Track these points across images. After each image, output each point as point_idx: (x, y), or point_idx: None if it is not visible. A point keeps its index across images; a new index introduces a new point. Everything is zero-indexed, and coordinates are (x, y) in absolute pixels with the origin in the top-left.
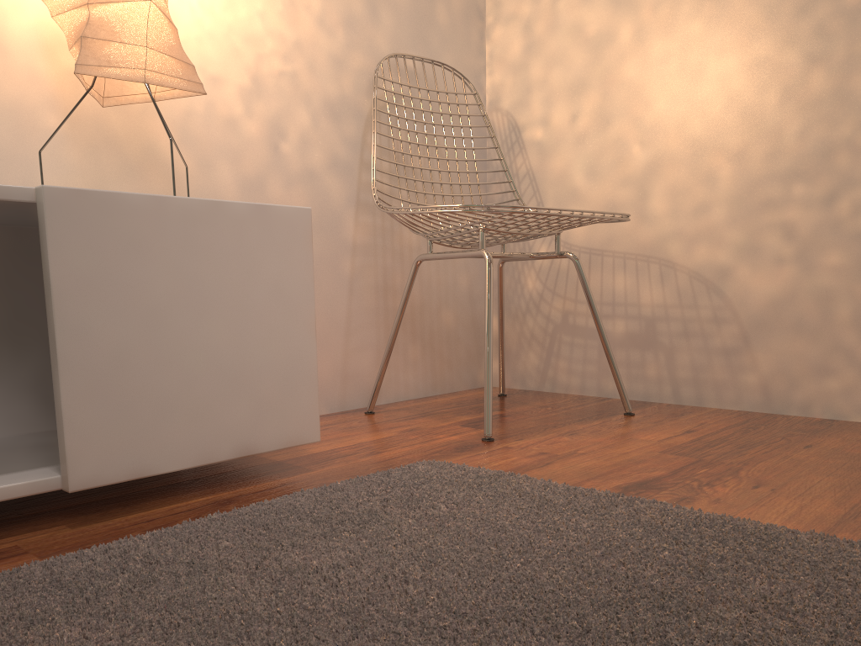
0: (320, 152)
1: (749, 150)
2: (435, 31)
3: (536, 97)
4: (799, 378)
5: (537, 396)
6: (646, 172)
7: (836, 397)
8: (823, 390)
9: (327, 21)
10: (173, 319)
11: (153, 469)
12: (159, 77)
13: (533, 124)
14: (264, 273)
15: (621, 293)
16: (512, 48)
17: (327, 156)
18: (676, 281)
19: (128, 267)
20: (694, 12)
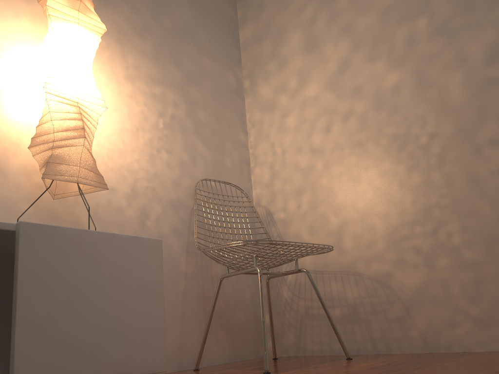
0: (167, 225)
1: (389, 212)
2: (225, 169)
3: (279, 198)
4: (441, 329)
5: (295, 357)
6: (339, 228)
7: (463, 338)
8: (455, 335)
9: (170, 164)
10: (84, 294)
11: None
12: (84, 180)
13: (278, 211)
14: (136, 272)
15: (336, 293)
16: (264, 176)
17: (170, 227)
18: (364, 283)
19: (61, 265)
20: (351, 153)
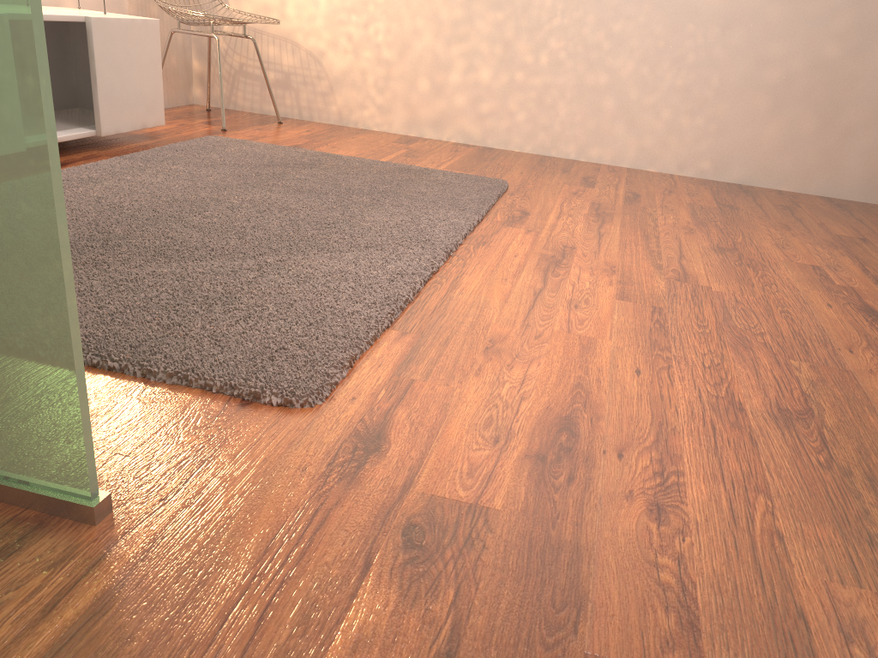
0: None
1: None
2: None
3: None
4: (353, 109)
5: (228, 112)
6: None
7: (367, 119)
8: (362, 116)
9: None
10: (123, 70)
11: (121, 131)
12: None
13: None
14: (147, 50)
15: (272, 57)
16: None
17: None
18: (300, 54)
19: (112, 48)
20: None
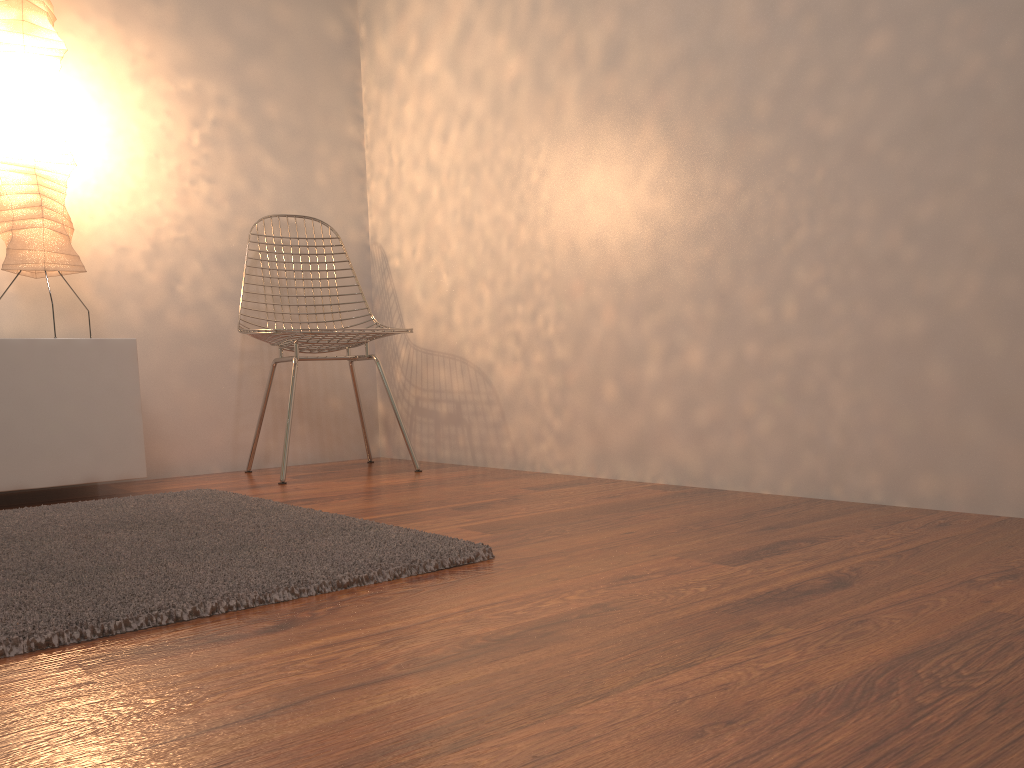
0: (210, 289)
1: (496, 279)
2: (314, 191)
3: (394, 236)
4: (529, 443)
5: (394, 462)
6: (450, 293)
7: (545, 456)
8: (540, 452)
9: (214, 199)
10: (40, 404)
11: (28, 485)
12: (54, 266)
13: (394, 255)
14: (102, 378)
15: (443, 383)
16: (380, 198)
17: (216, 290)
18: (469, 374)
19: (12, 377)
20: (466, 180)
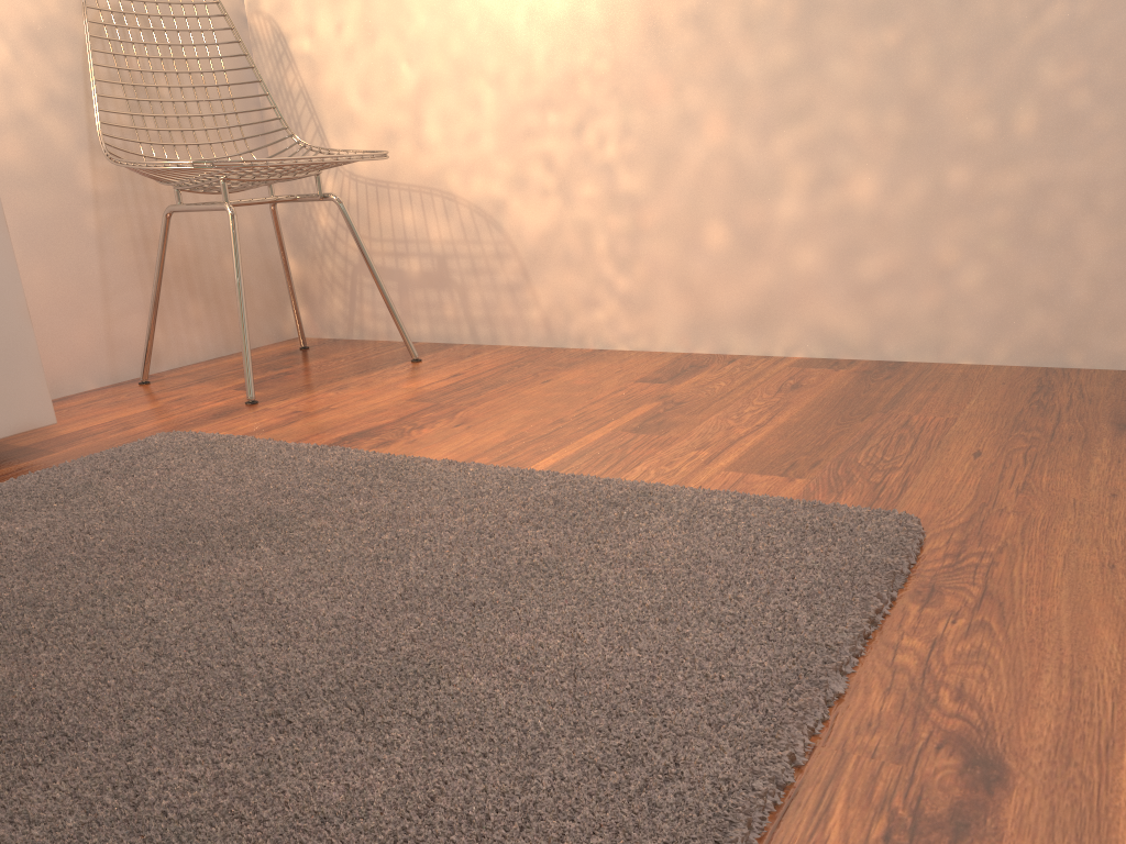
0: (31, 90)
1: (507, 74)
2: None
3: (297, 1)
4: (573, 311)
5: (342, 346)
6: (417, 94)
7: (603, 328)
8: (593, 322)
9: None
10: None
11: None
12: None
13: (299, 33)
14: None
15: (412, 230)
16: None
17: (41, 93)
18: (459, 215)
19: None
20: None
